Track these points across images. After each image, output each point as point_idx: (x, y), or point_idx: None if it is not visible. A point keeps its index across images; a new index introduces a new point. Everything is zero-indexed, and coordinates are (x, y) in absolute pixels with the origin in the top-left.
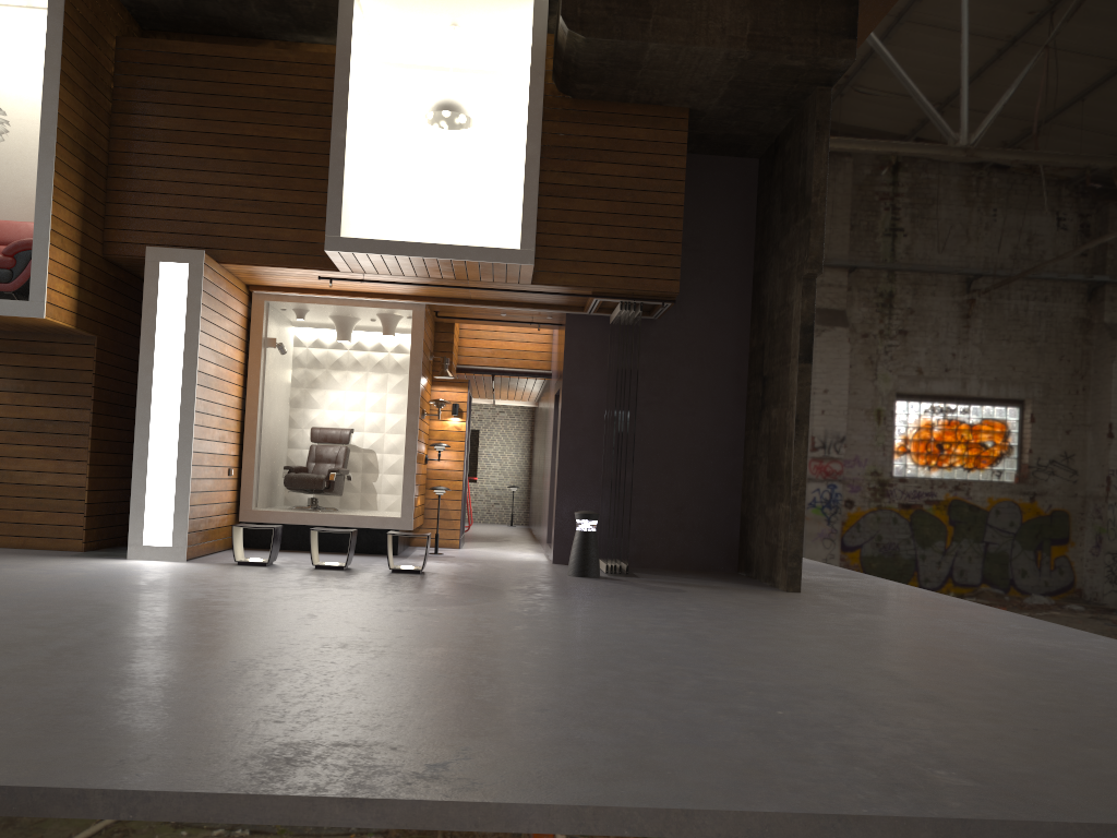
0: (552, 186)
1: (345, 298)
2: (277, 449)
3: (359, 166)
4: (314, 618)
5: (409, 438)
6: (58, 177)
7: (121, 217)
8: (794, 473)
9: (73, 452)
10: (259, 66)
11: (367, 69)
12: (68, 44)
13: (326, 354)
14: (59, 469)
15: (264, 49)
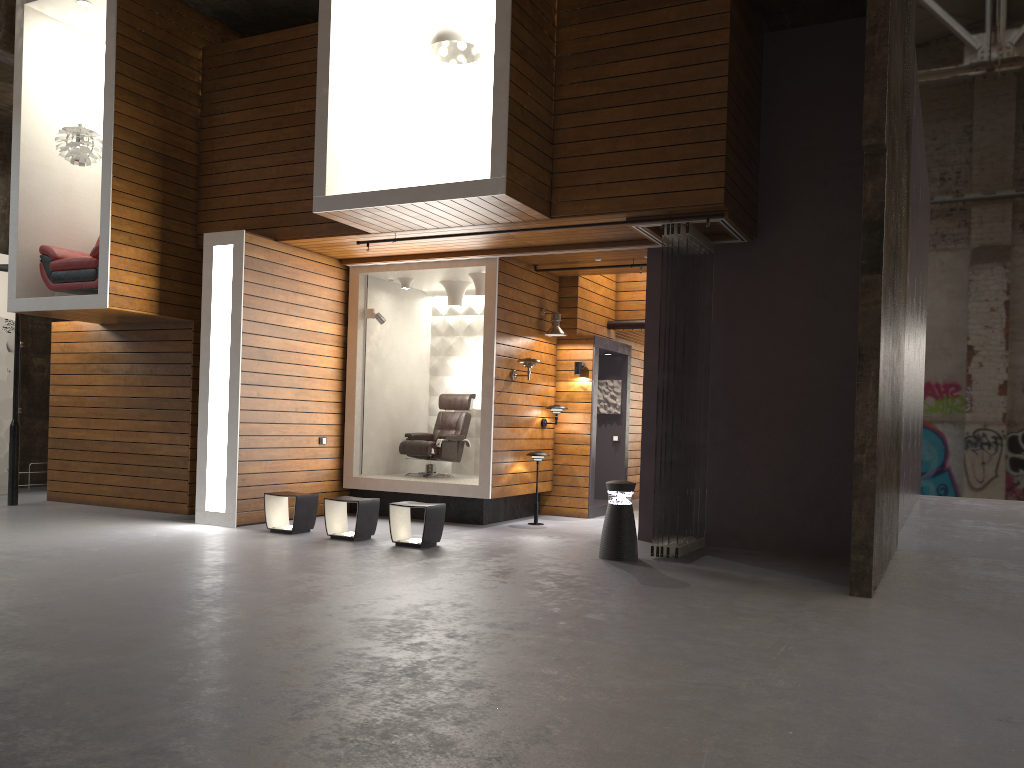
0: (571, 101)
1: (422, 261)
2: (405, 416)
3: (383, 122)
4: (83, 599)
5: (485, 401)
6: (119, 181)
7: (208, 211)
8: (858, 429)
9: (180, 425)
10: (303, 43)
11: (393, 20)
12: (125, 61)
13: (459, 320)
14: (171, 441)
15: (307, 26)
